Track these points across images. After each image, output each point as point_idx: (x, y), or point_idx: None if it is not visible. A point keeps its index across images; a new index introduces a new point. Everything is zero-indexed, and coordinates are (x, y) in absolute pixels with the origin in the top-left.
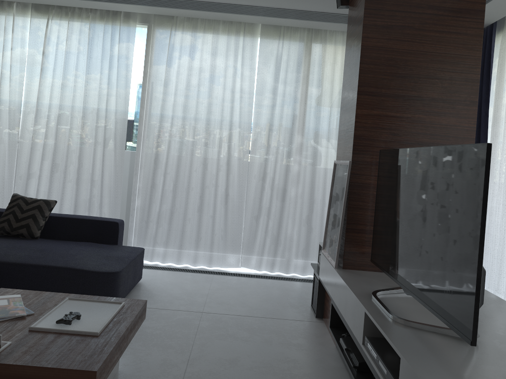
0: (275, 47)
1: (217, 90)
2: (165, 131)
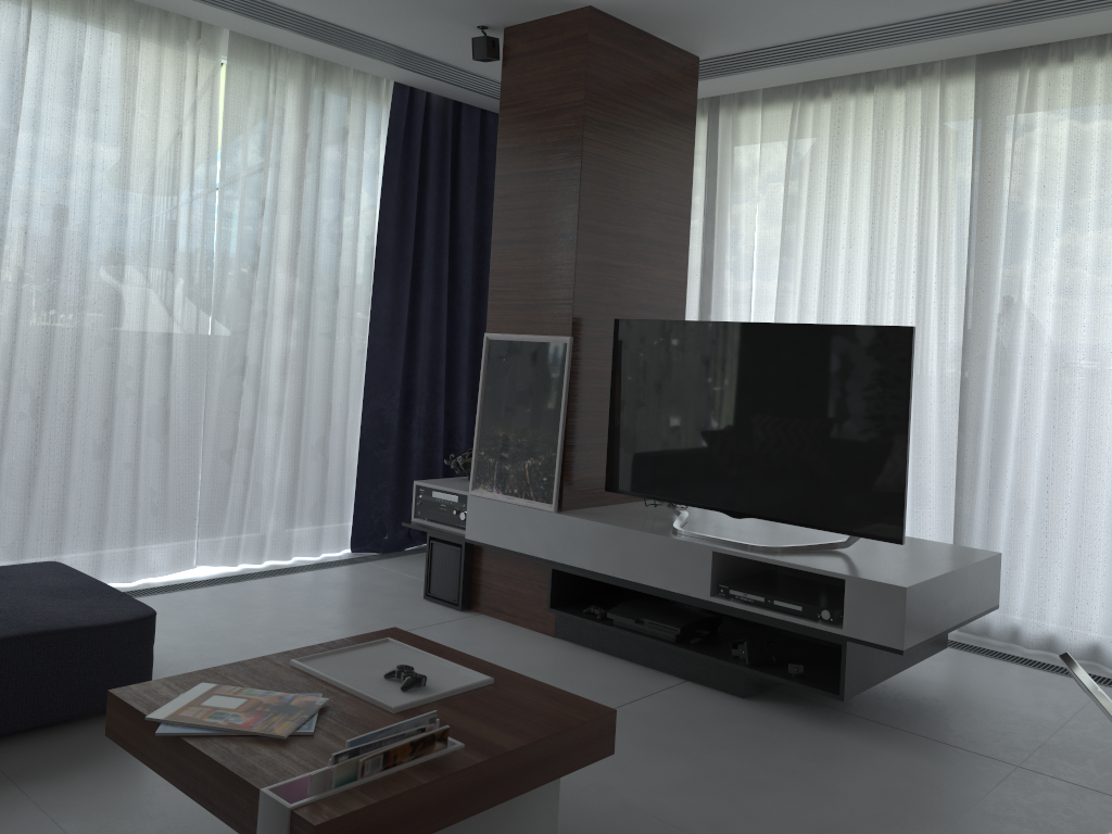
0: (256, 86)
1: (131, 169)
2: (3, 262)
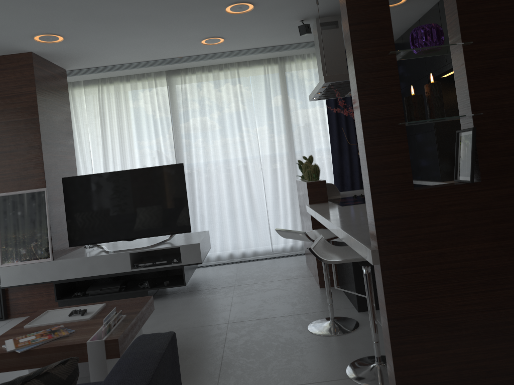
0: None
1: None
2: None
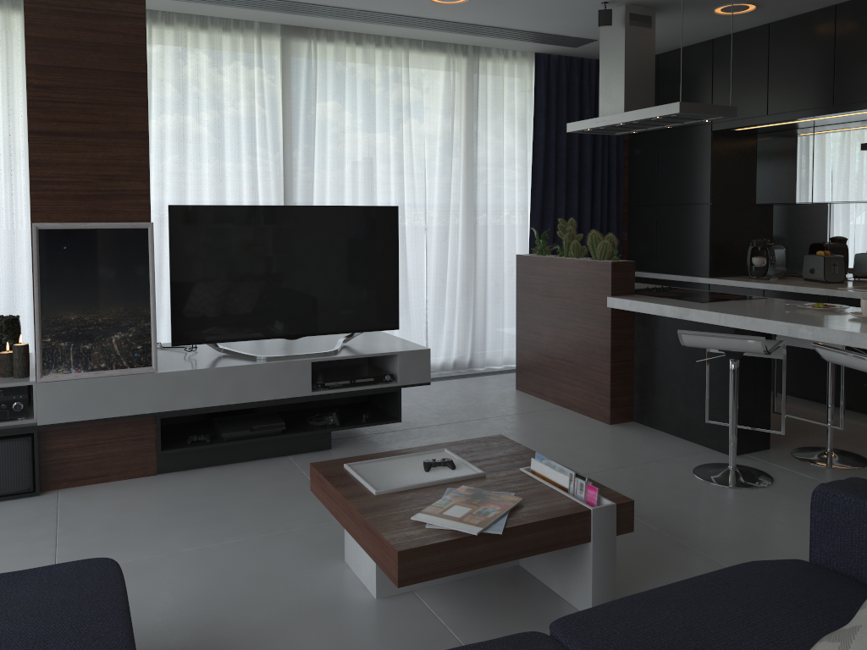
0: None
1: None
2: None
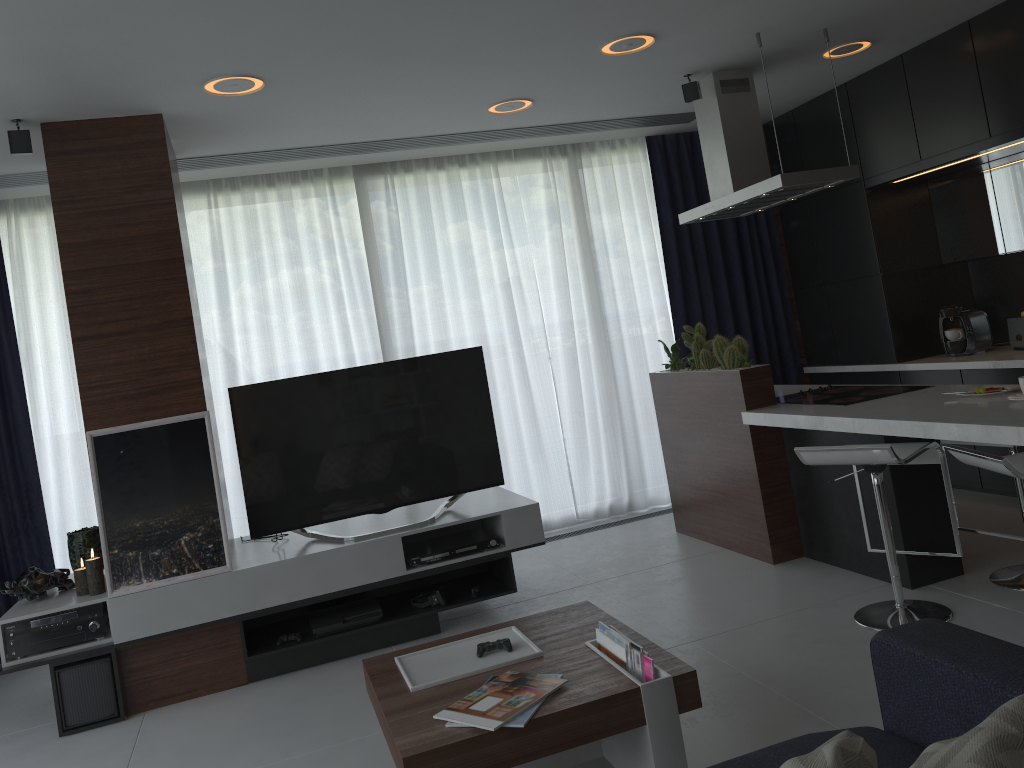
0: None
1: None
2: None
